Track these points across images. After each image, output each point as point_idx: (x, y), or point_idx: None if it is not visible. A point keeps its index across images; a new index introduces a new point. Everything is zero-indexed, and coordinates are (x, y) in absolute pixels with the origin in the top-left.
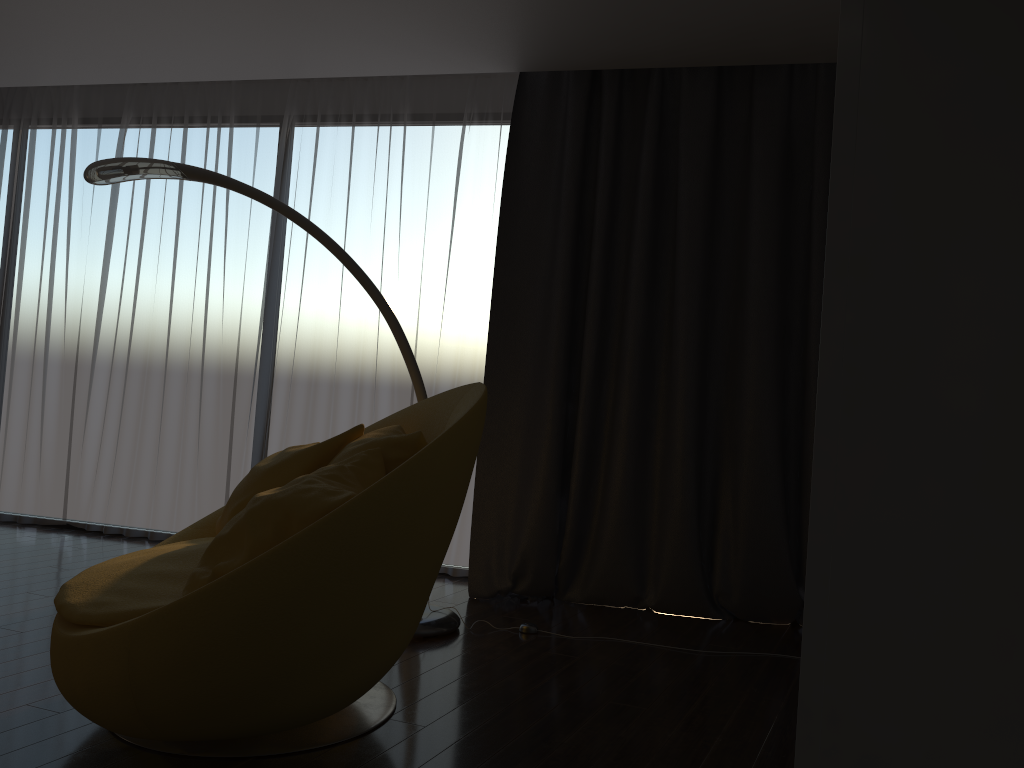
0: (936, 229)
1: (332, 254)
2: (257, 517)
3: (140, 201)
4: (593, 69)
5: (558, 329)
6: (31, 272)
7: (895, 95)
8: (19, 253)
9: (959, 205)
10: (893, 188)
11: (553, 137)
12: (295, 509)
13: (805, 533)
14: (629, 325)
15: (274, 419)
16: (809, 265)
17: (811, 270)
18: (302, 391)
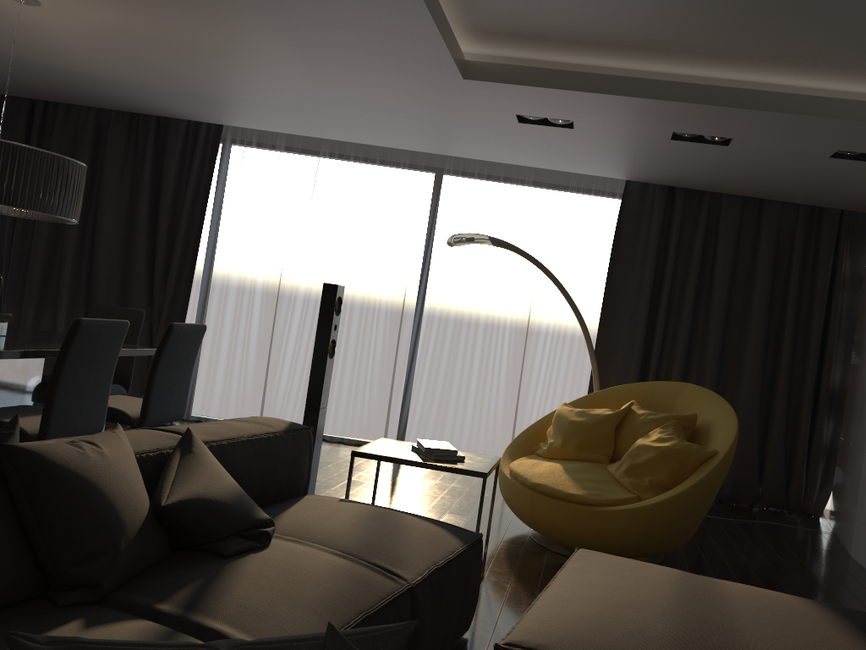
0: None
1: (472, 264)
2: (666, 457)
3: (328, 211)
4: (678, 186)
5: (642, 333)
6: (238, 250)
7: None
8: (227, 235)
9: None
10: None
11: (641, 218)
12: (690, 454)
13: (767, 456)
14: (682, 334)
15: (425, 367)
16: (782, 310)
17: (786, 314)
18: (446, 351)
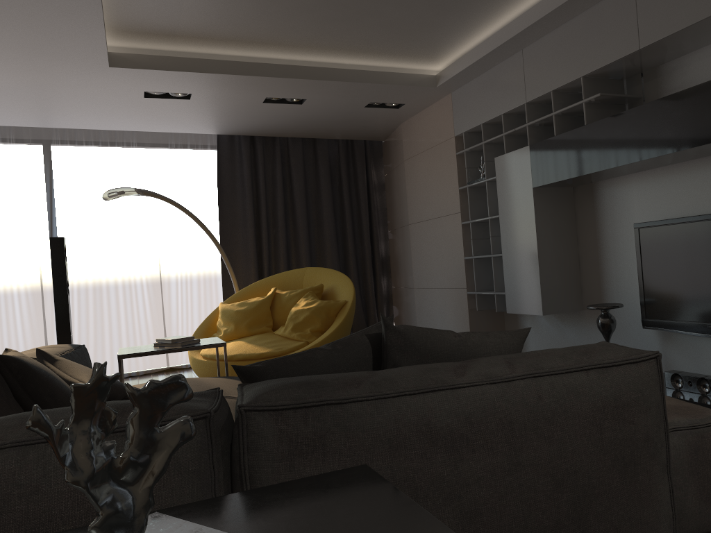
0: (544, 234)
1: (98, 217)
2: (316, 312)
3: None
4: (257, 135)
5: (254, 245)
6: None
7: (540, 221)
8: None
9: (546, 232)
10: (541, 230)
11: (234, 161)
12: (331, 307)
13: None
14: (281, 240)
15: (74, 310)
16: (342, 212)
17: (345, 214)
18: (91, 292)
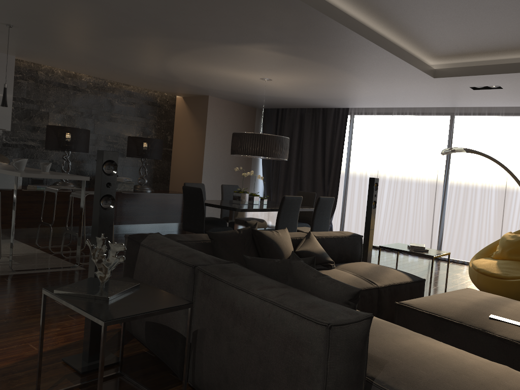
0: None
1: (472, 161)
2: None
3: (398, 141)
4: None
5: None
6: (358, 163)
7: None
8: (353, 157)
9: None
10: None
11: None
12: None
13: None
14: None
15: (449, 216)
16: None
17: None
18: (460, 207)
